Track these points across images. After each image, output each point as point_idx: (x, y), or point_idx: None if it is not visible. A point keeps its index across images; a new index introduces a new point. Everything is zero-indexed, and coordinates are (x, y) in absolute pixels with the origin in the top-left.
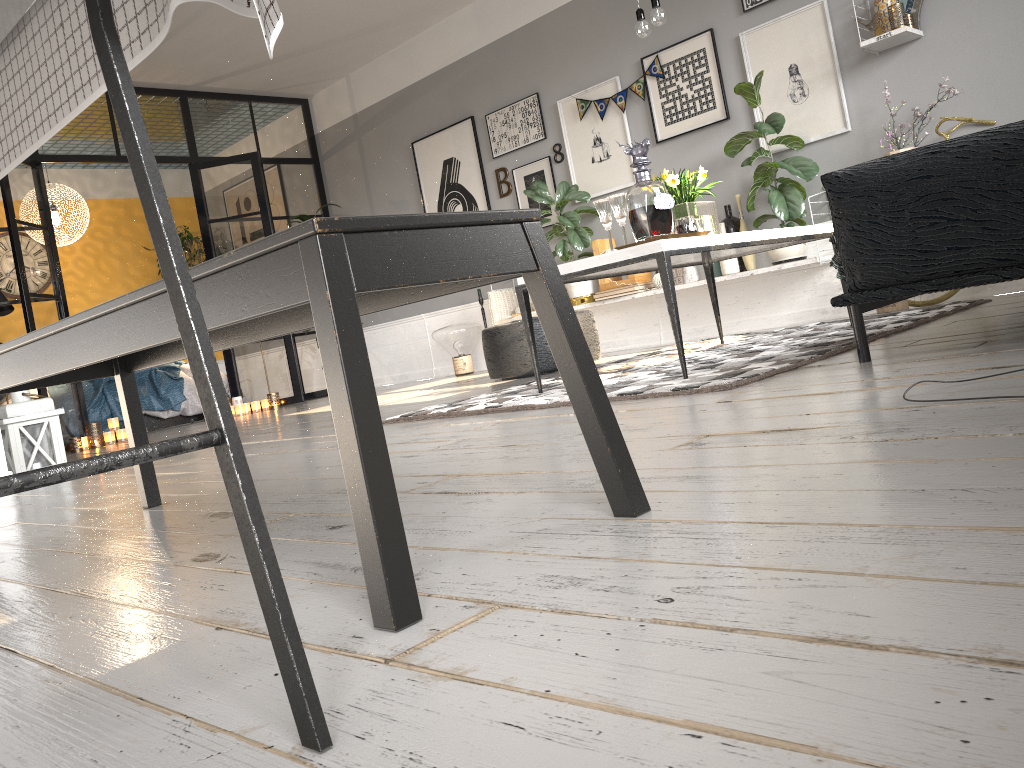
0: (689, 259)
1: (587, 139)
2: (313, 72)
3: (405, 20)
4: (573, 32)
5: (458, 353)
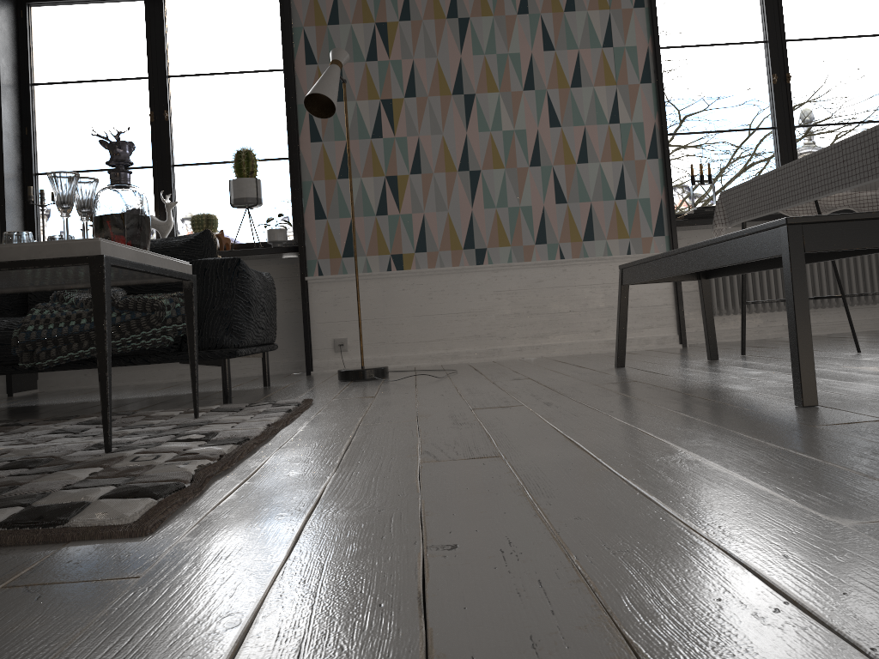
0: None
1: None
2: None
3: None
4: None
5: None
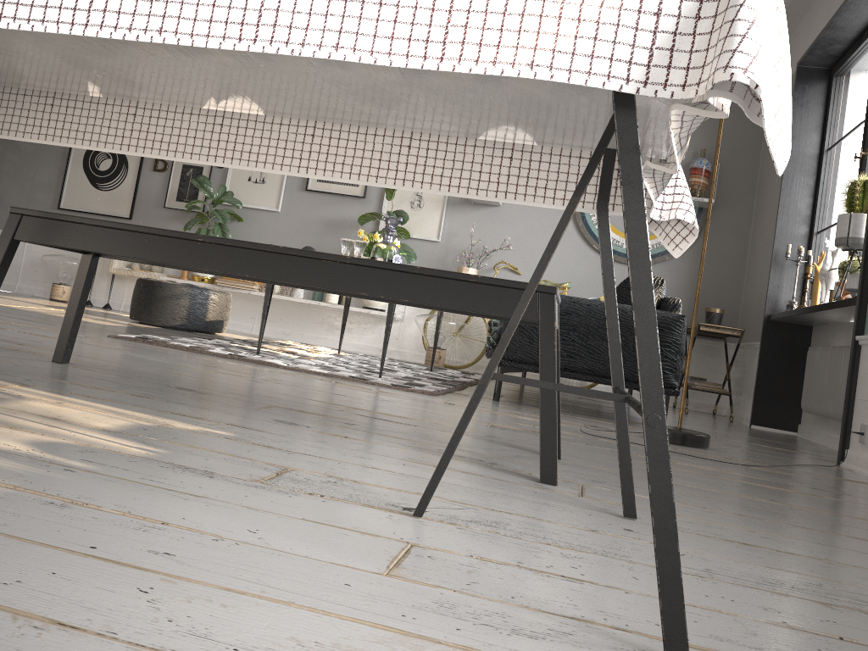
0: None
1: None
2: None
3: None
4: None
5: (62, 281)
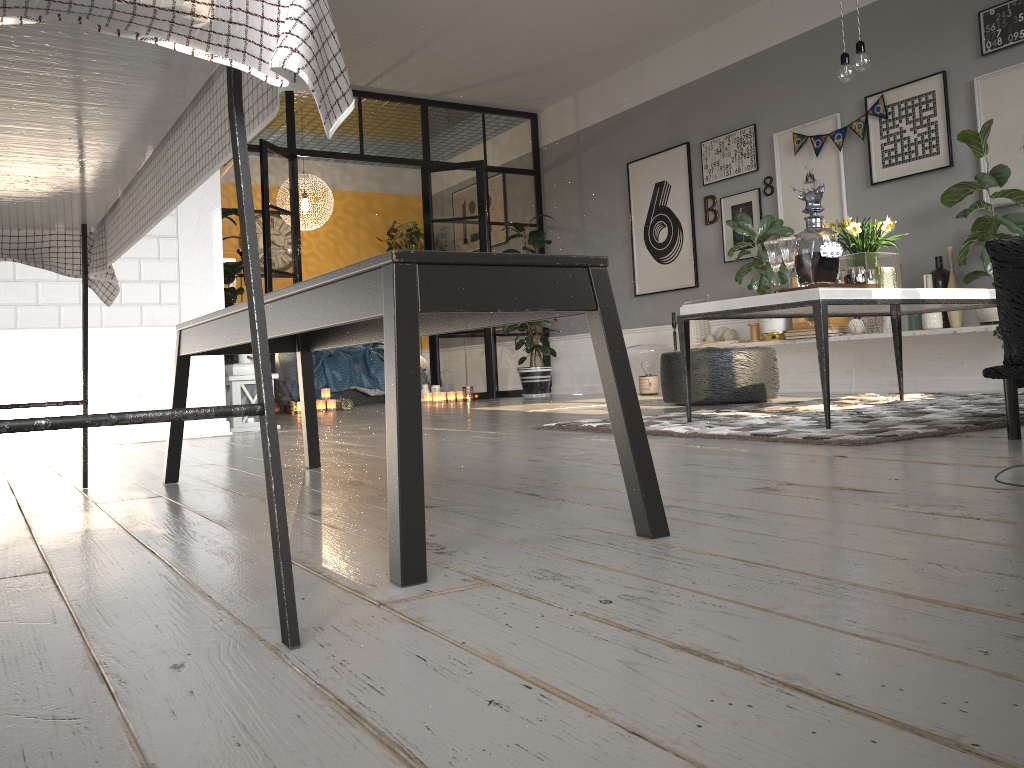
0: (865, 309)
1: (799, 174)
2: (543, 89)
3: (633, 45)
4: (798, 66)
5: (644, 373)
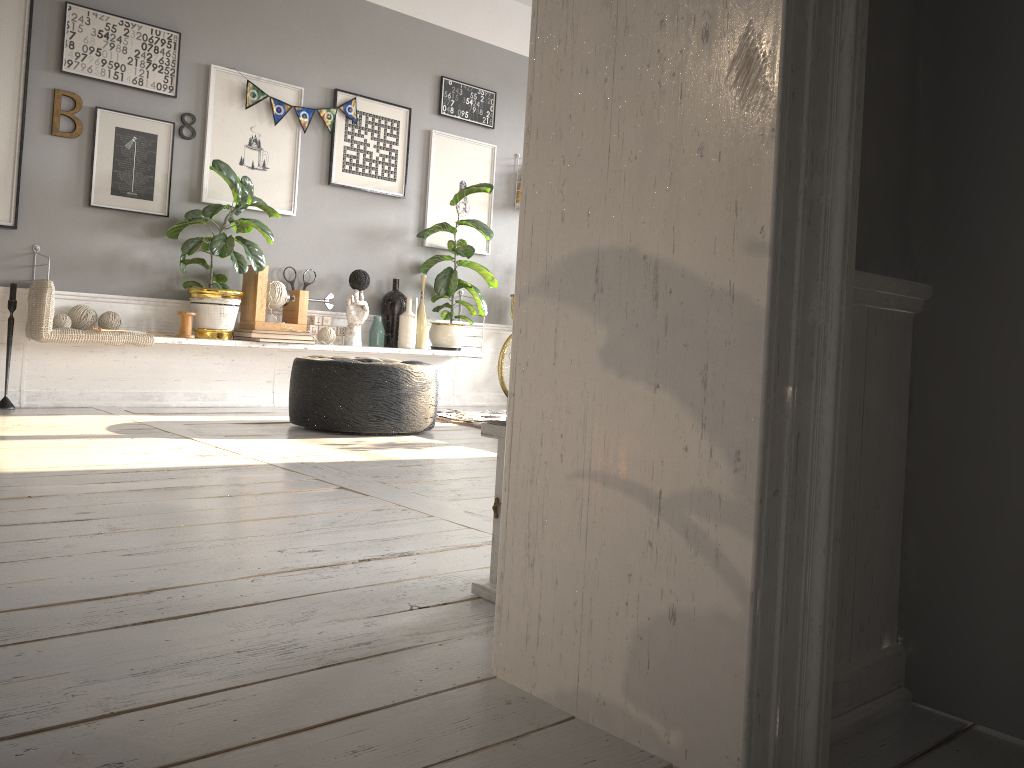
0: None
1: (242, 133)
2: None
3: None
4: (256, 1)
5: None
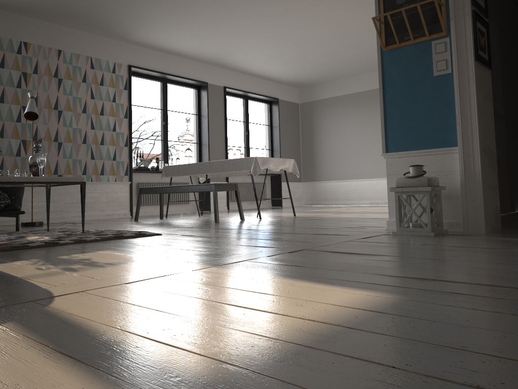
0: None
1: None
2: None
3: None
4: None
5: None
